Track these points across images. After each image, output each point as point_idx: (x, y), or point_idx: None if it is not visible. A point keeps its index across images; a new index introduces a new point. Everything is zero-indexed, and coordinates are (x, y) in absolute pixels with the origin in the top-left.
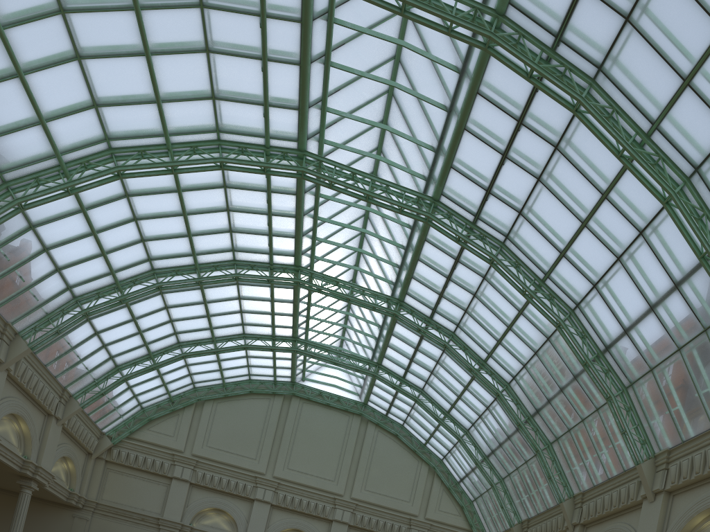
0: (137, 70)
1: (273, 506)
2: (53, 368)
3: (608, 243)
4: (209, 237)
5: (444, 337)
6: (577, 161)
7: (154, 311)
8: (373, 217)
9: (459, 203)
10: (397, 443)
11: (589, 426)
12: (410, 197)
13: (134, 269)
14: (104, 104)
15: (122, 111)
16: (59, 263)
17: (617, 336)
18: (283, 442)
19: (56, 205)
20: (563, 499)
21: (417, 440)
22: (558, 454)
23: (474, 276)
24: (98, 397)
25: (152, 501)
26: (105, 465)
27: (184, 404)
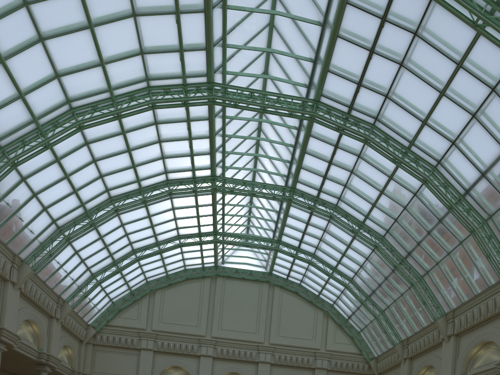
0: (85, 41)
1: (214, 358)
2: (49, 282)
3: (464, 105)
4: (147, 166)
5: (329, 210)
6: (434, 41)
7: (114, 229)
8: (265, 128)
9: (336, 99)
10: (298, 298)
11: (454, 257)
12: (297, 103)
13: (97, 199)
14: (63, 74)
15: (77, 77)
16: (45, 204)
17: (475, 180)
18: (215, 311)
19: (38, 159)
20: (437, 318)
21: (312, 294)
22: (429, 284)
23: (351, 157)
24: (83, 299)
25: (128, 368)
26: (93, 347)
27: (142, 294)
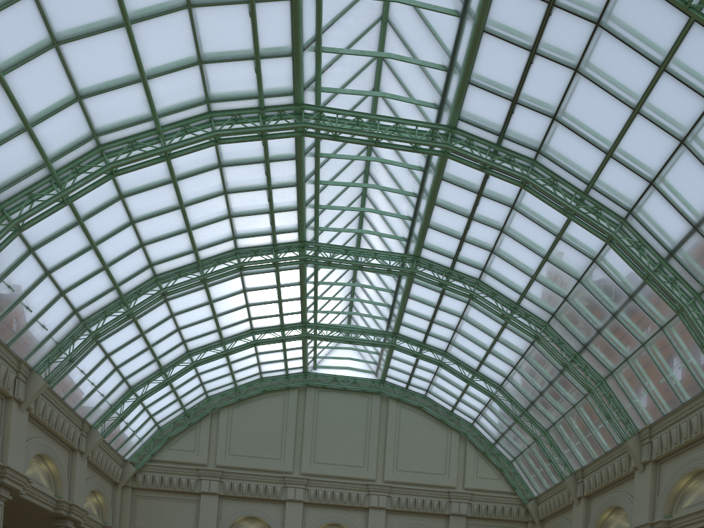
0: (118, 46)
1: (306, 504)
2: (70, 400)
3: (668, 126)
4: (208, 228)
5: (468, 287)
6: (625, 34)
7: (161, 321)
8: (375, 172)
9: (480, 124)
10: (422, 415)
11: (652, 349)
12: (423, 132)
13: (137, 278)
14: (87, 94)
15: (107, 99)
16: (63, 286)
17: (684, 236)
18: (306, 436)
19: (52, 221)
20: (627, 438)
21: (442, 409)
22: (614, 389)
23: (501, 208)
24: (118, 423)
25: (184, 520)
26: (133, 493)
27: (200, 415)
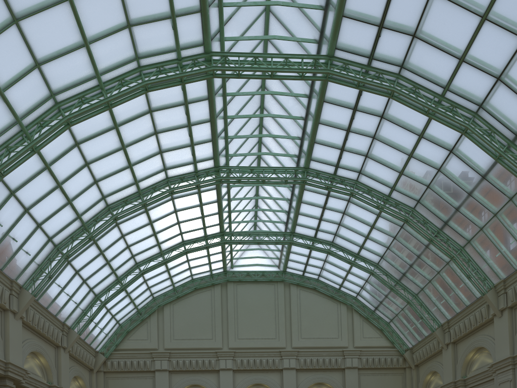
0: (64, 17)
1: (234, 371)
2: (52, 309)
3: (512, 27)
4: (145, 163)
5: (348, 188)
6: None
7: (115, 241)
8: (268, 105)
9: (353, 50)
10: (317, 295)
11: (503, 217)
12: (307, 63)
13: (94, 209)
14: (44, 61)
15: (59, 64)
16: (39, 219)
17: None
18: (230, 320)
19: (26, 168)
20: (486, 291)
21: (332, 288)
22: (472, 255)
23: (372, 119)
24: (89, 323)
25: None
26: (104, 375)
27: (149, 312)
